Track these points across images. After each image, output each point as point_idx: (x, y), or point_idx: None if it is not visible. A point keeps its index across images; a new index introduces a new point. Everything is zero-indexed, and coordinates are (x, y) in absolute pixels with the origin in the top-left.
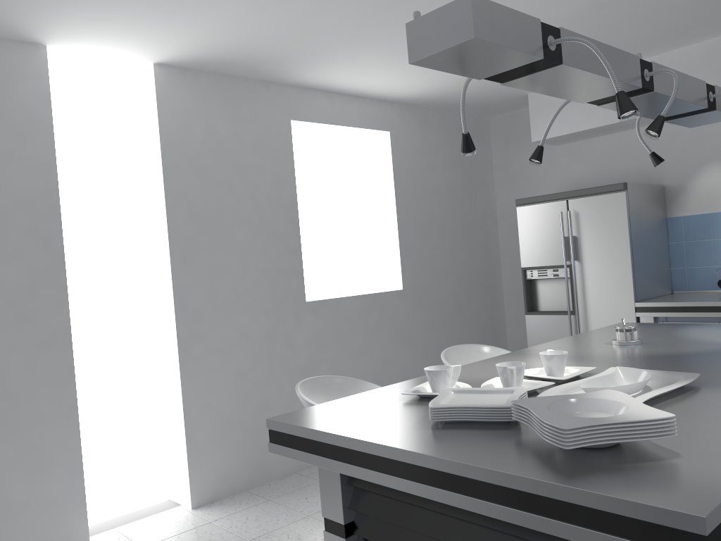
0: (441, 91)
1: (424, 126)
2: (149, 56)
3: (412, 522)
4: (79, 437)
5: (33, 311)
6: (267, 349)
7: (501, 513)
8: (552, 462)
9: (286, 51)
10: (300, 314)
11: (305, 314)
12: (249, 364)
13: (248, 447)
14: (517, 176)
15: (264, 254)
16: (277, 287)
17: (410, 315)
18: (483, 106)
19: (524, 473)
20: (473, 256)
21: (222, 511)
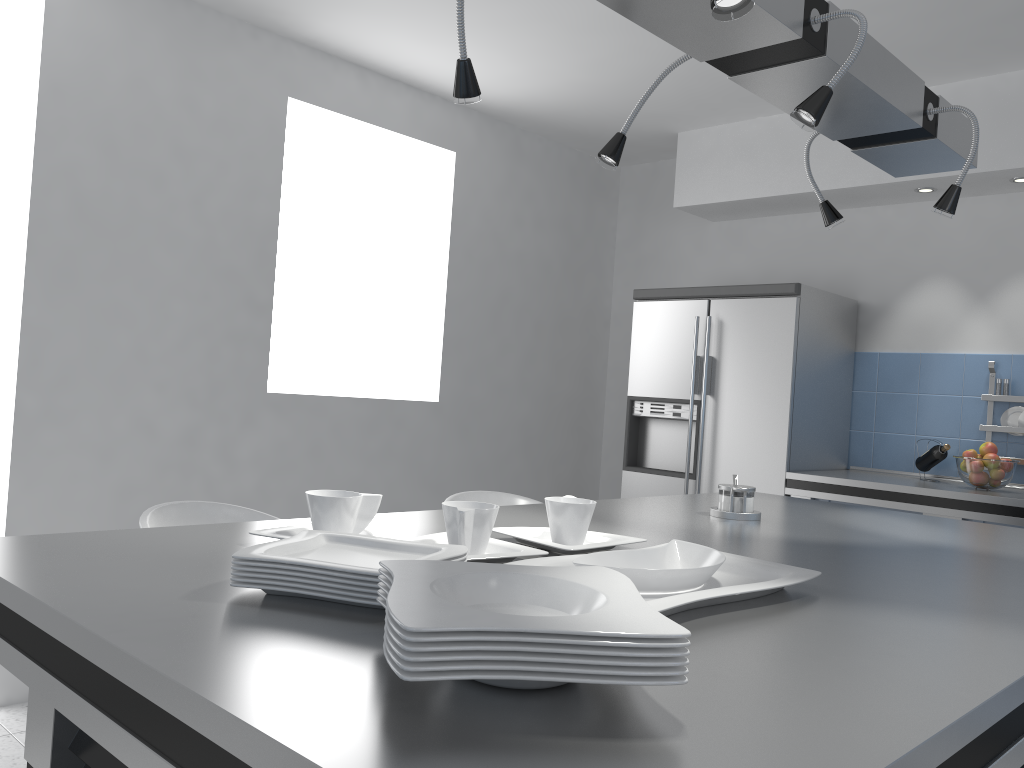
0: (543, 101)
1: (515, 157)
2: None
3: None
4: None
5: None
6: (184, 459)
7: None
8: (377, 709)
9: None
10: (253, 411)
11: (261, 412)
12: (145, 478)
13: None
14: (649, 261)
15: (204, 302)
16: (218, 359)
17: (444, 445)
18: None
19: (279, 729)
20: (563, 372)
21: None
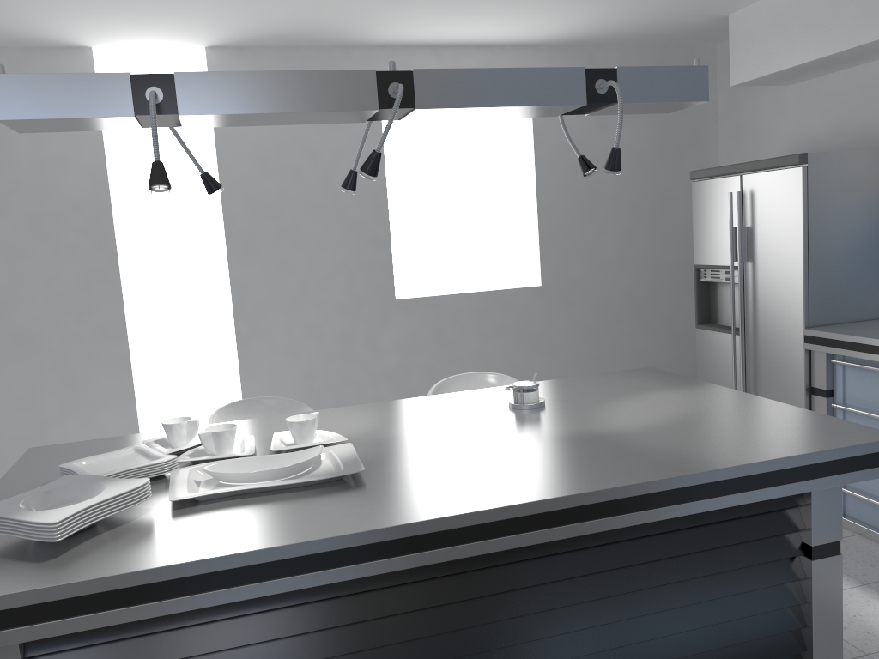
0: (585, 28)
1: None
2: (192, 43)
3: None
4: (137, 421)
5: (90, 305)
6: (344, 350)
7: None
8: None
9: (319, 19)
10: (387, 313)
11: (393, 313)
12: (320, 365)
13: None
14: (743, 130)
15: (340, 247)
16: (356, 283)
17: (551, 318)
18: (682, 35)
19: None
20: (668, 242)
21: None
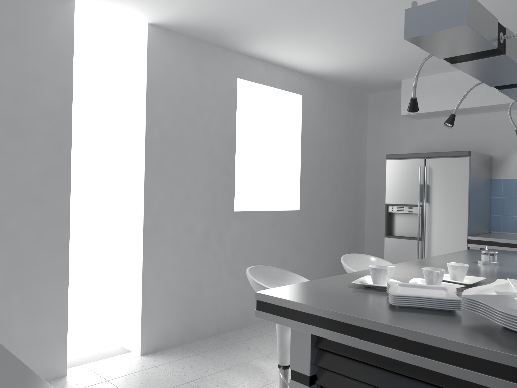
0: (343, 70)
1: (325, 94)
2: (147, 17)
3: (371, 378)
4: (67, 293)
5: (44, 196)
6: (204, 243)
7: (474, 378)
8: (512, 343)
9: (247, 26)
10: (229, 220)
11: (232, 220)
12: (191, 252)
13: (184, 313)
14: (384, 138)
15: (209, 173)
16: (215, 198)
17: (302, 229)
18: (367, 85)
19: (498, 349)
20: (348, 192)
21: (163, 358)
